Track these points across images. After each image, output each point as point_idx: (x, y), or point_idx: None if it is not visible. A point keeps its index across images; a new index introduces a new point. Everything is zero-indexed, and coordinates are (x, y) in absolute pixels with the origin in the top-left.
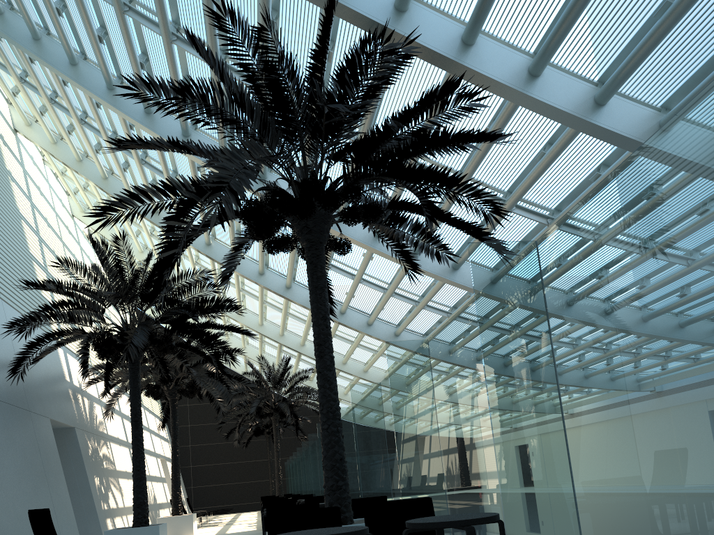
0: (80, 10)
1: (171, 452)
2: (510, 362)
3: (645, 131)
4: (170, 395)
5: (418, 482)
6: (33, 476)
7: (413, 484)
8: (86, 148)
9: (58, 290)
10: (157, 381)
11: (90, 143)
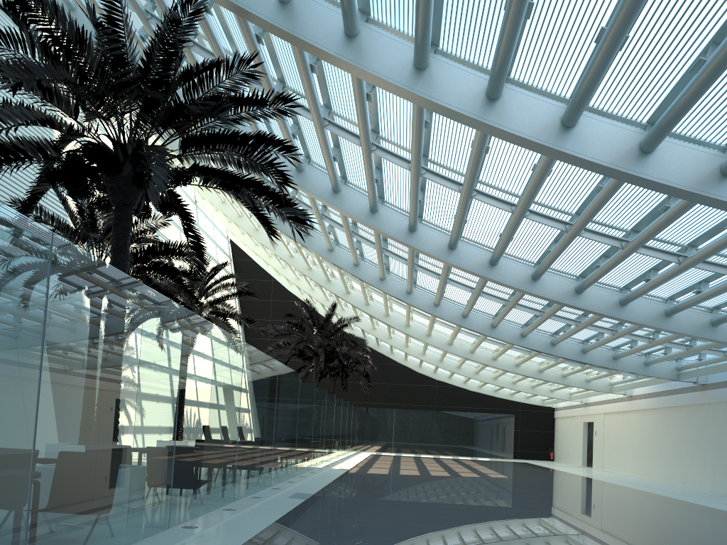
0: None
1: None
2: None
3: (466, 99)
4: None
5: None
6: None
7: None
8: None
9: None
10: None
11: None
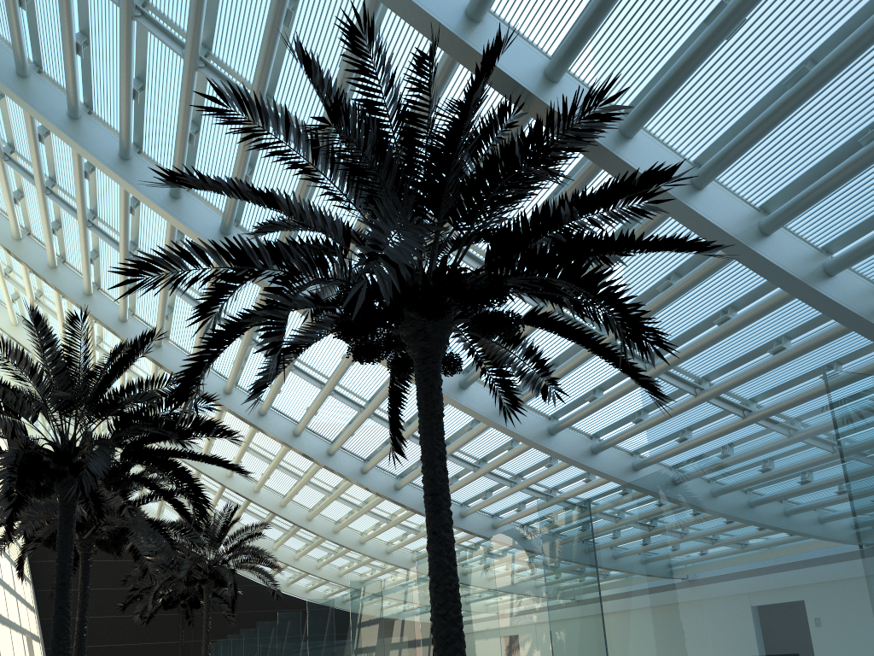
0: (62, 2)
1: (36, 626)
2: None
3: (810, 272)
4: (83, 547)
5: None
6: None
7: None
8: None
9: None
10: None
11: (10, 188)
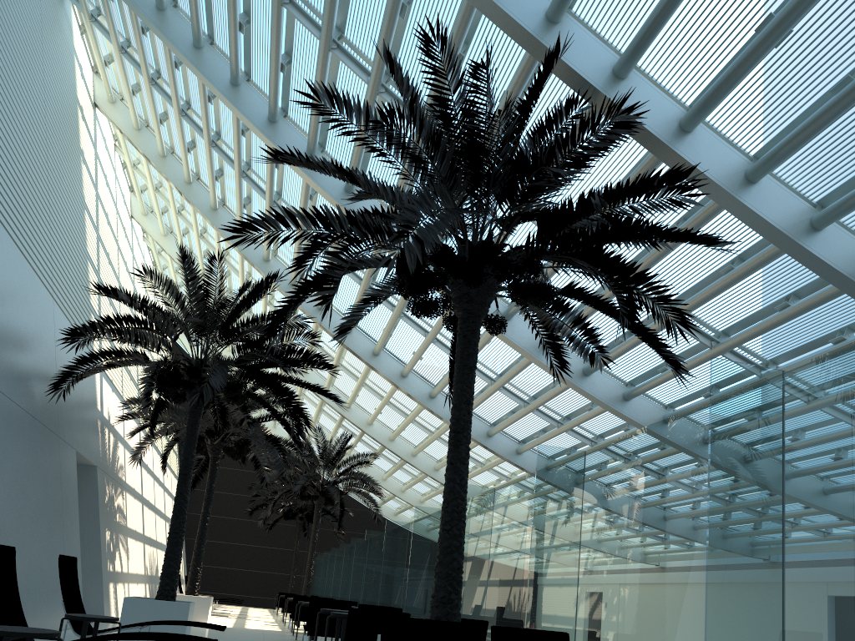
0: None
1: None
2: (737, 499)
3: None
4: (213, 451)
5: (546, 612)
6: (50, 515)
7: (541, 614)
8: (174, 144)
9: (131, 303)
10: (202, 431)
11: (185, 139)
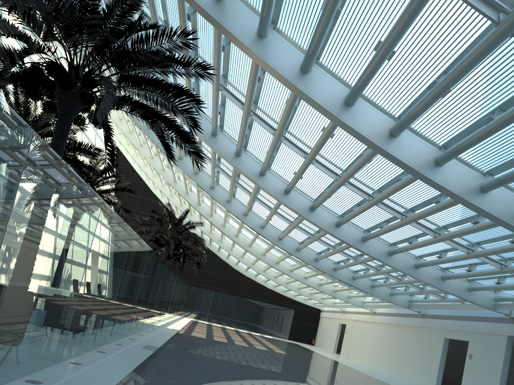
0: None
1: None
2: None
3: (331, 101)
4: None
5: None
6: None
7: None
8: None
9: None
10: None
11: None
